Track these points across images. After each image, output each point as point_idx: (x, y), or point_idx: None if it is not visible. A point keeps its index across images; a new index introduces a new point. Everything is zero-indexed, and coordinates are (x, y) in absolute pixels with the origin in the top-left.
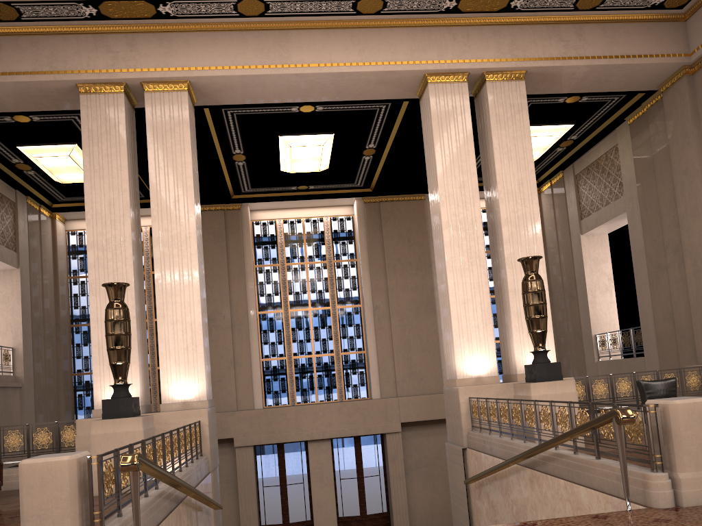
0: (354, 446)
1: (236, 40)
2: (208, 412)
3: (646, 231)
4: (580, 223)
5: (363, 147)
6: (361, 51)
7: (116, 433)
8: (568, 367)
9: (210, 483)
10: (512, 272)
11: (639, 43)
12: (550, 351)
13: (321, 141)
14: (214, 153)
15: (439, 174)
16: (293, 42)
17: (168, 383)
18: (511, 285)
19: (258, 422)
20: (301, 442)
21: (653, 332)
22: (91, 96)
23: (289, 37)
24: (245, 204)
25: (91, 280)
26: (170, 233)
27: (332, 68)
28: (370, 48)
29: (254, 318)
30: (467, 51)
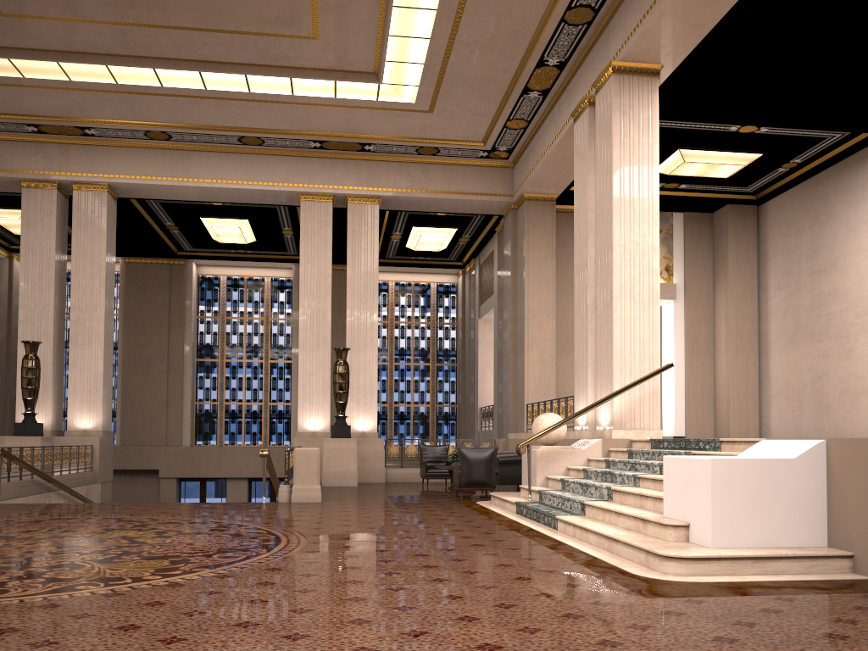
0: (270, 487)
1: (148, 156)
2: (101, 439)
3: (498, 326)
4: (479, 308)
5: (280, 229)
6: (247, 172)
7: (22, 446)
8: (467, 434)
9: (95, 490)
10: (350, 355)
11: (473, 183)
12: (373, 417)
13: (238, 224)
14: (146, 225)
15: (301, 274)
16: (193, 160)
17: (73, 416)
18: (349, 364)
19: (182, 457)
20: (223, 479)
21: (497, 410)
22: (31, 189)
23: (190, 156)
24: (190, 260)
25: (20, 333)
26: (84, 301)
27: (222, 184)
28: (254, 171)
29: (189, 364)
30: (332, 179)
